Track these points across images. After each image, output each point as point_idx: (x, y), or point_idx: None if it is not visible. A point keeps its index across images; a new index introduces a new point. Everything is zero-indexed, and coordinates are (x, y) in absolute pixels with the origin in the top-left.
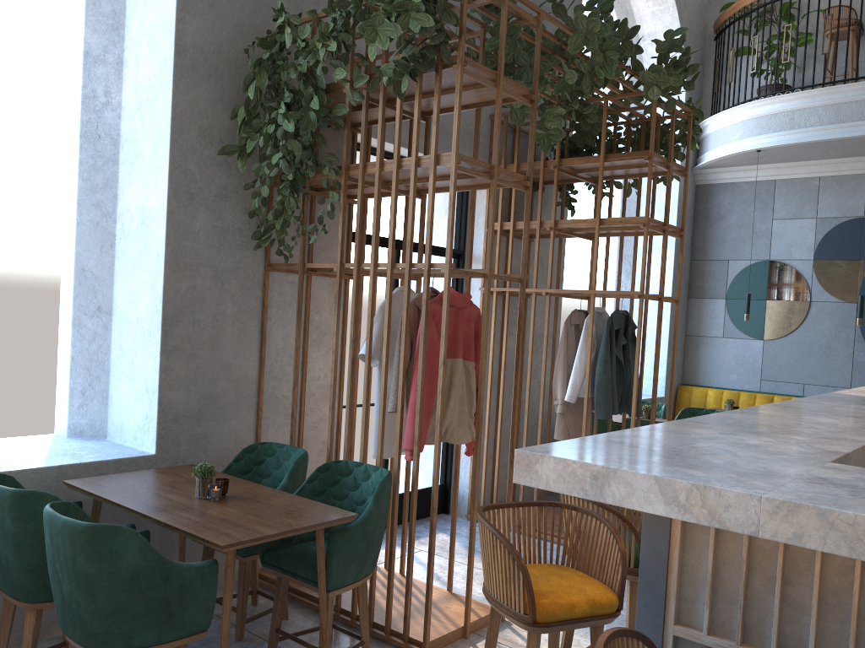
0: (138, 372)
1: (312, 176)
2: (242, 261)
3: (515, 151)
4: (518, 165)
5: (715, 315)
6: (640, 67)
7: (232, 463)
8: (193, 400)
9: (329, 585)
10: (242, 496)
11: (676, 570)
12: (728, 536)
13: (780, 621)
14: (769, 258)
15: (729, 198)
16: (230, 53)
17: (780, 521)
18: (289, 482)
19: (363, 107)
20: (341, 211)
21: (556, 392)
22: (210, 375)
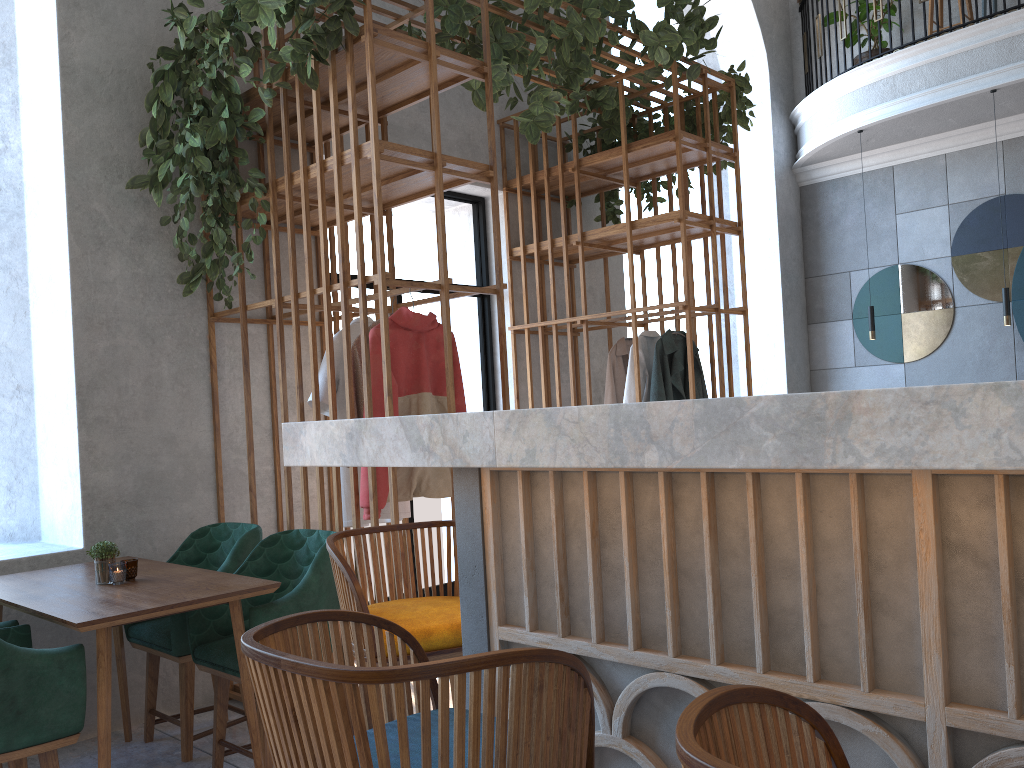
0: (61, 455)
1: (238, 200)
2: (176, 313)
3: (529, 158)
4: (535, 175)
5: (842, 341)
6: (643, 28)
7: (178, 551)
8: (129, 481)
9: None
10: (155, 578)
11: (492, 554)
12: (542, 497)
13: (603, 596)
14: (898, 262)
15: (841, 197)
16: (134, 71)
17: (513, 438)
18: (232, 562)
19: (282, 108)
20: (273, 235)
21: None
22: (148, 450)
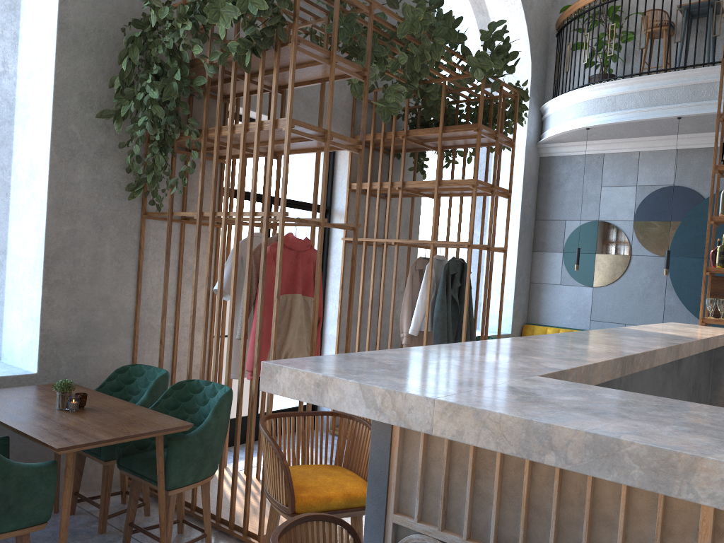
0: (25, 303)
1: (177, 138)
2: (120, 210)
3: (372, 123)
4: (374, 135)
5: (554, 266)
6: (468, 52)
7: (105, 382)
8: (73, 327)
9: (169, 485)
10: (99, 408)
11: (395, 467)
12: (436, 437)
13: (473, 510)
14: (598, 219)
15: (566, 168)
16: (110, 32)
17: (448, 420)
18: (148, 397)
19: (219, 79)
20: (201, 167)
21: (402, 327)
22: (90, 306)
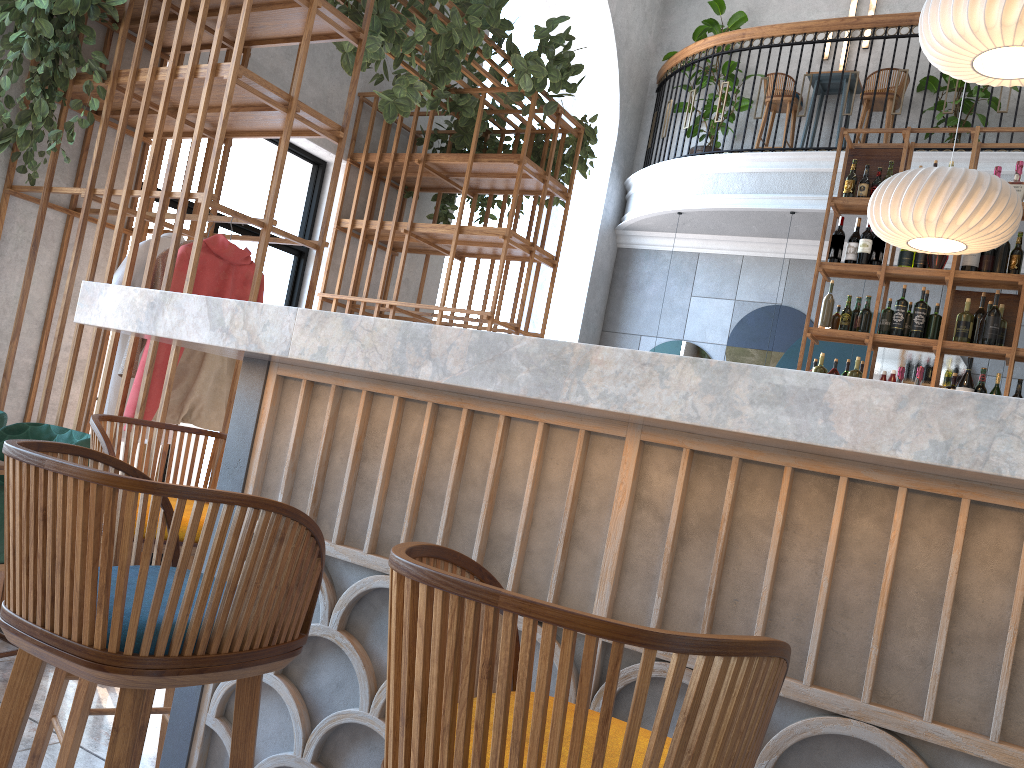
0: None
1: (72, 77)
2: None
3: (380, 138)
4: (381, 155)
5: None
6: (516, 52)
7: None
8: None
9: None
10: None
11: (259, 451)
12: (319, 409)
13: (352, 505)
14: (683, 338)
15: (650, 267)
16: None
17: (310, 335)
18: None
19: (146, 2)
20: (102, 124)
21: None
22: None
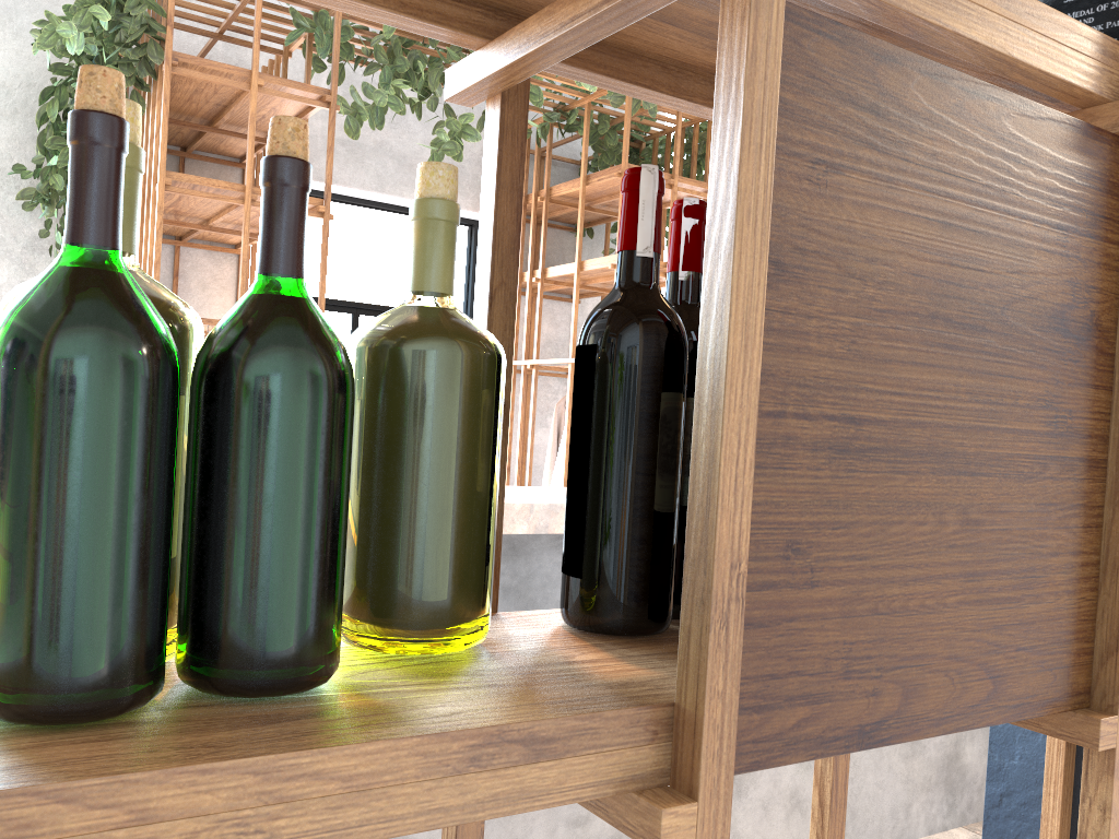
0: None
1: None
2: None
3: None
4: None
5: None
6: None
7: None
8: None
9: None
10: None
11: None
12: None
13: None
14: None
15: None
16: (45, 85)
17: None
18: None
19: None
20: None
21: None
22: None
